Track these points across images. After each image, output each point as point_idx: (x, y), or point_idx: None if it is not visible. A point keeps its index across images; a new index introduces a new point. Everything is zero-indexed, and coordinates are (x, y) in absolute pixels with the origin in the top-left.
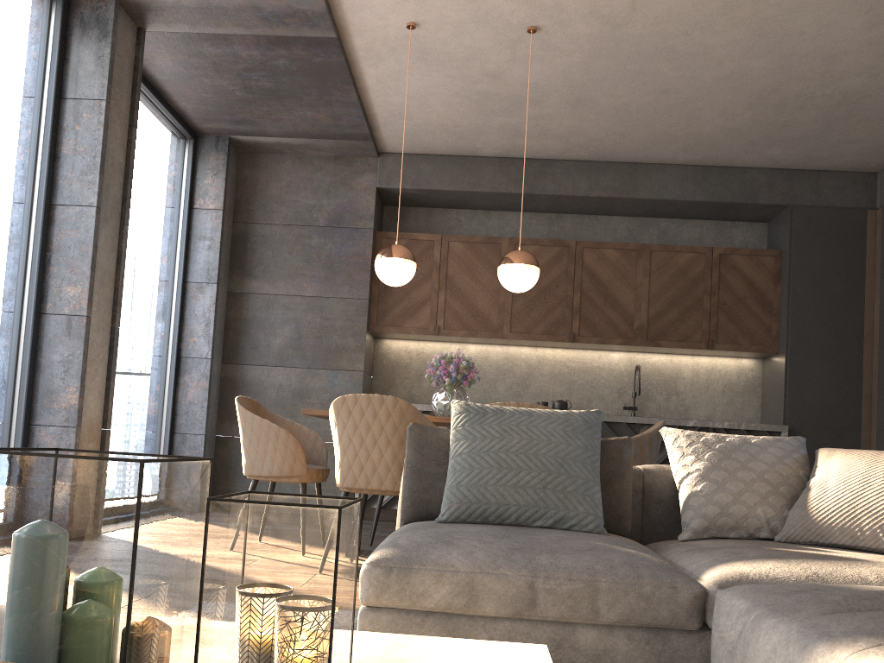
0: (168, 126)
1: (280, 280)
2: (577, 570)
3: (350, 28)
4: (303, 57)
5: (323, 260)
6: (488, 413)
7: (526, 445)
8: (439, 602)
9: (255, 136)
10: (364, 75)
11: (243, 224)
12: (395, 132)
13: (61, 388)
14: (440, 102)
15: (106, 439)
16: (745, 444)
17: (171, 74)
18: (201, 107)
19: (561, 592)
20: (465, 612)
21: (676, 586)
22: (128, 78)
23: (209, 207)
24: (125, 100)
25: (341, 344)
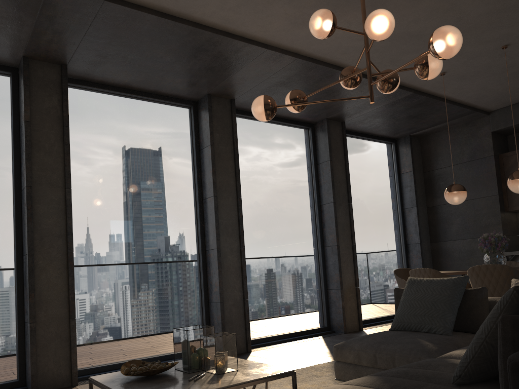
0: (378, 144)
1: None
2: (390, 350)
3: (418, 86)
4: (408, 103)
5: (469, 179)
6: (415, 282)
7: (422, 296)
8: (351, 360)
9: (420, 131)
10: (444, 94)
11: (428, 172)
12: (487, 103)
13: (333, 274)
14: (495, 85)
15: (357, 291)
16: None
17: (366, 128)
18: (387, 131)
19: (383, 358)
20: (359, 364)
21: (420, 358)
22: (340, 145)
23: (406, 171)
24: (340, 154)
25: (487, 222)
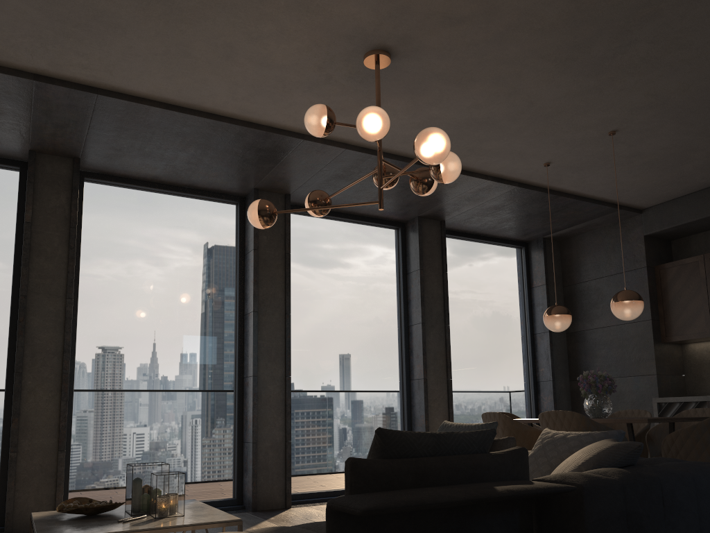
0: (499, 248)
1: (594, 319)
2: None
3: (522, 178)
4: (517, 199)
5: None
6: (444, 427)
7: None
8: None
9: (555, 232)
10: (563, 188)
11: (568, 287)
12: (631, 198)
13: (419, 416)
14: (629, 177)
15: None
16: (561, 438)
17: (477, 228)
18: (510, 232)
19: None
20: None
21: None
22: (437, 249)
23: (538, 285)
24: (437, 261)
25: (637, 356)
